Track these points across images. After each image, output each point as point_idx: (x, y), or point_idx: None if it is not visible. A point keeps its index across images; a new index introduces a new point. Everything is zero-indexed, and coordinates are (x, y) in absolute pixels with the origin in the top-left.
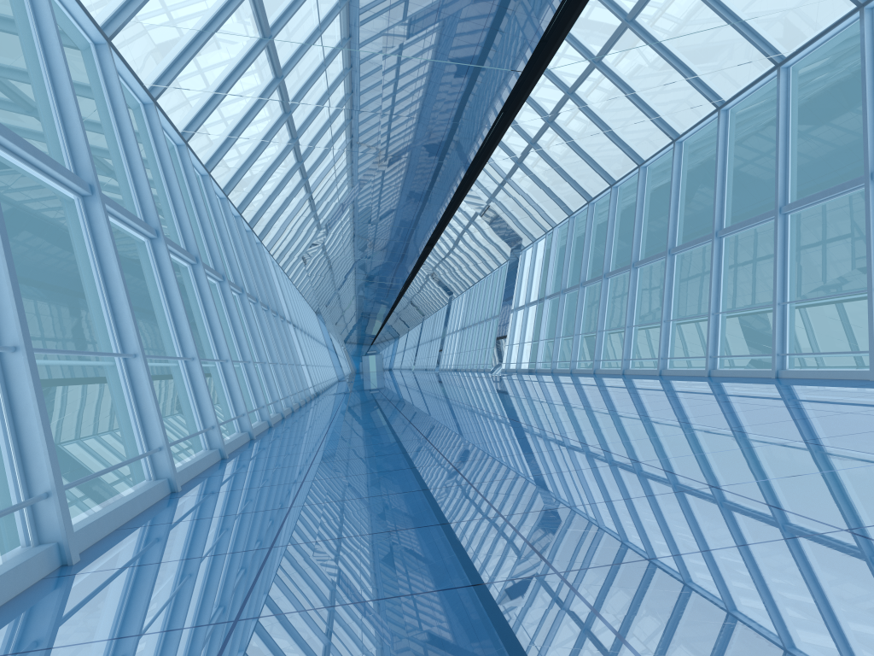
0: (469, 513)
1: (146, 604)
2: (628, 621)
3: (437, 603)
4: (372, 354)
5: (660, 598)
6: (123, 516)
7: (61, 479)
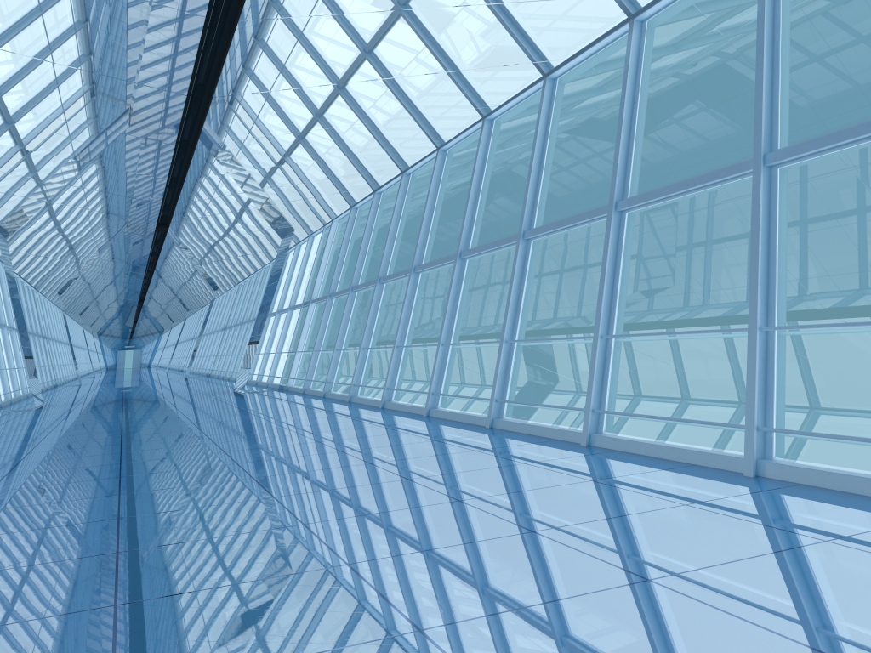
0: None
1: None
2: None
3: None
4: (130, 348)
5: None
6: None
7: None
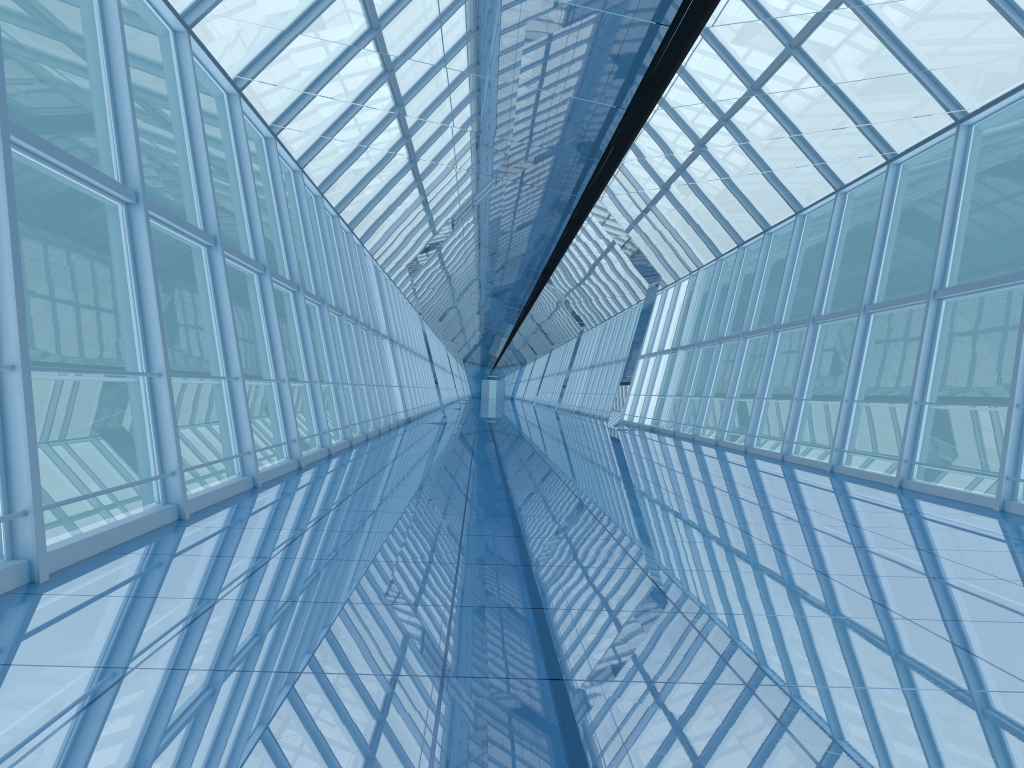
0: (425, 597)
1: (73, 636)
2: (455, 736)
3: (313, 685)
4: (493, 378)
5: (505, 719)
6: (113, 539)
7: (40, 500)
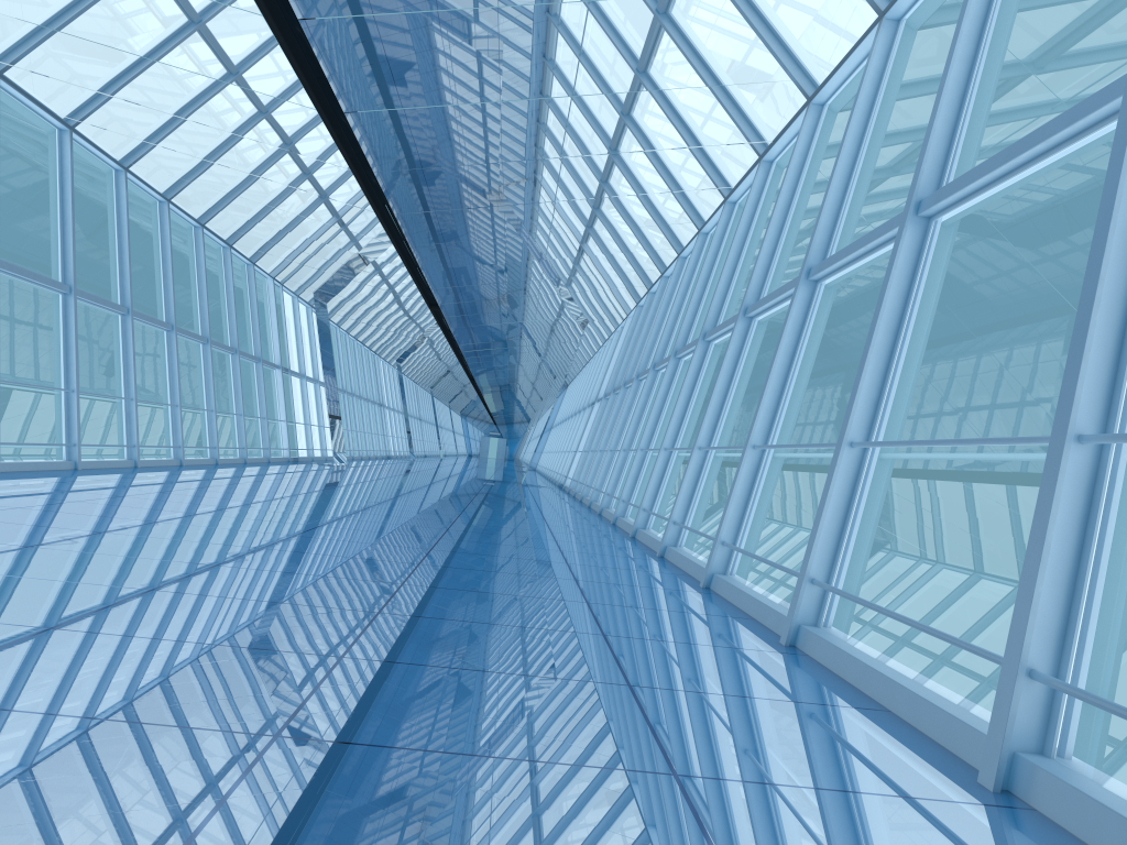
0: None
1: None
2: None
3: None
4: (495, 436)
5: None
6: None
7: None
